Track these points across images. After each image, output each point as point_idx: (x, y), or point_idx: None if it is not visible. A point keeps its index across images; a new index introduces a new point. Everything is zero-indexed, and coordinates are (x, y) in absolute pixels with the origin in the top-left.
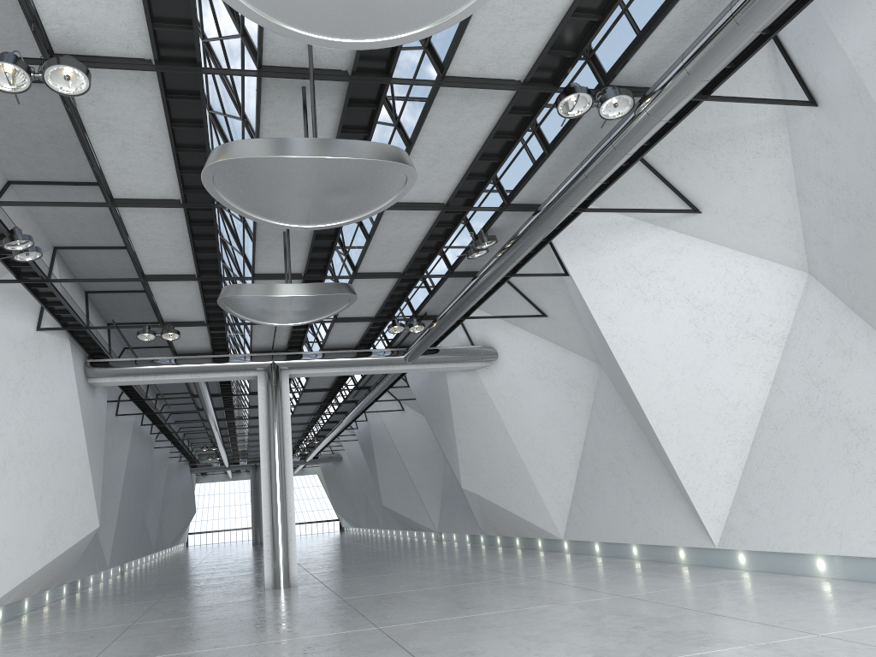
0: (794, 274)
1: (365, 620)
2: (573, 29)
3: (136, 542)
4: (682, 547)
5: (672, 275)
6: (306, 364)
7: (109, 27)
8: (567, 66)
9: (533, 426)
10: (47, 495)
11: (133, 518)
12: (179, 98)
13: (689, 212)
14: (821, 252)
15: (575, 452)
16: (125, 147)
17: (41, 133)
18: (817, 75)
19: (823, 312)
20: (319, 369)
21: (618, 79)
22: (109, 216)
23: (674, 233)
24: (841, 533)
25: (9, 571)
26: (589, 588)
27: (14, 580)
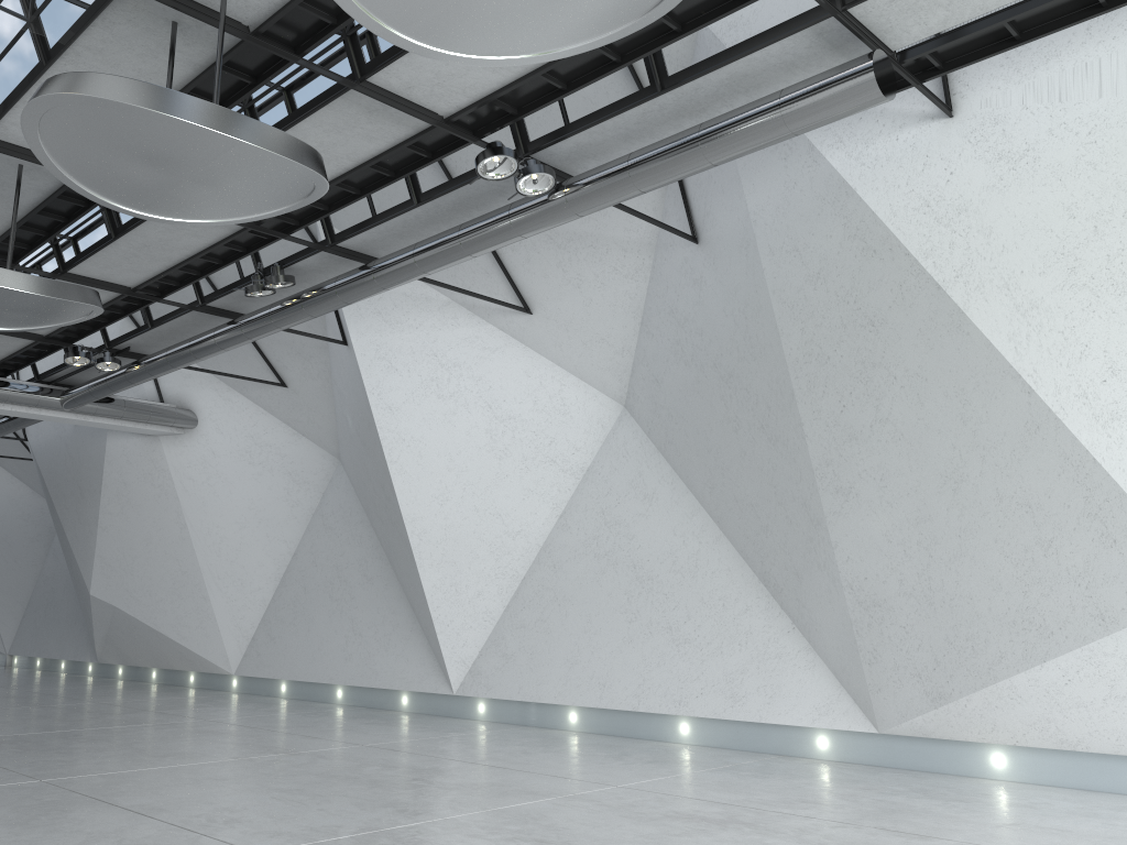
0: (610, 404)
1: (7, 771)
2: (530, 86)
3: None
4: (407, 691)
5: (479, 375)
6: None
7: None
8: (501, 121)
9: (227, 524)
10: None
11: None
12: None
13: (521, 310)
14: (647, 389)
15: (279, 564)
16: None
17: None
18: (708, 214)
19: (631, 451)
20: None
21: (541, 153)
22: None
23: (493, 328)
24: (604, 684)
25: None
26: (311, 735)
27: None
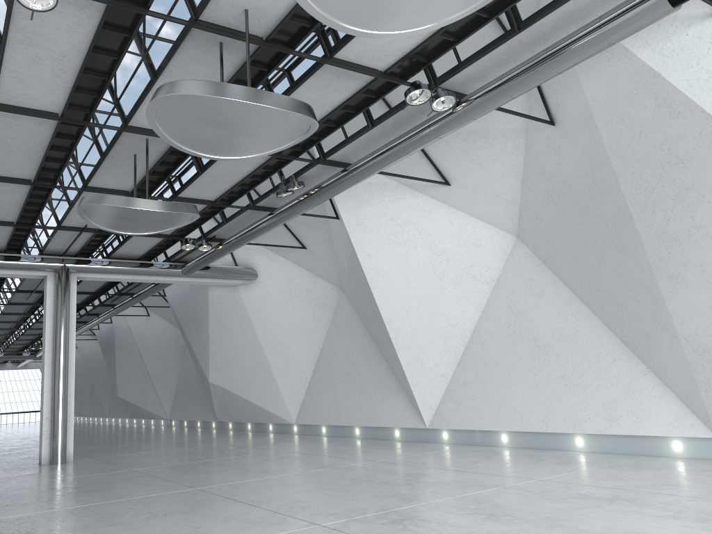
0: (507, 236)
1: (177, 484)
2: (433, 43)
3: None
4: (397, 428)
5: (421, 227)
6: (95, 269)
7: None
8: (417, 67)
9: (280, 334)
10: None
11: None
12: (111, 30)
13: (443, 184)
14: (531, 224)
15: (313, 355)
16: (35, 60)
17: None
18: (559, 105)
19: (524, 265)
20: (105, 274)
21: (445, 83)
22: None
23: (427, 197)
24: (522, 416)
25: None
26: (343, 457)
27: None
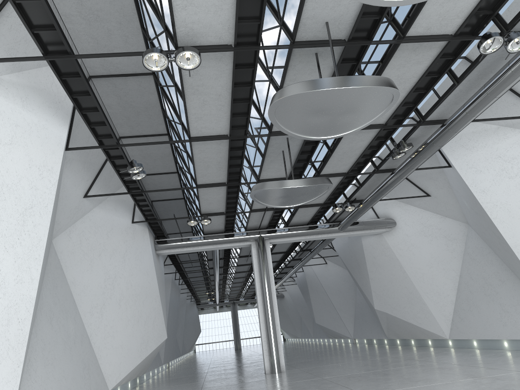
0: None
1: None
2: None
3: (174, 349)
4: None
5: None
6: (280, 235)
7: (211, 26)
8: (484, 21)
9: (423, 267)
10: (141, 319)
11: (172, 335)
12: (241, 68)
13: None
14: None
15: (453, 281)
16: (204, 103)
17: (141, 106)
18: None
19: None
20: (287, 238)
21: (516, 26)
22: (170, 153)
23: None
24: None
25: (124, 364)
26: (492, 367)
27: (127, 370)
